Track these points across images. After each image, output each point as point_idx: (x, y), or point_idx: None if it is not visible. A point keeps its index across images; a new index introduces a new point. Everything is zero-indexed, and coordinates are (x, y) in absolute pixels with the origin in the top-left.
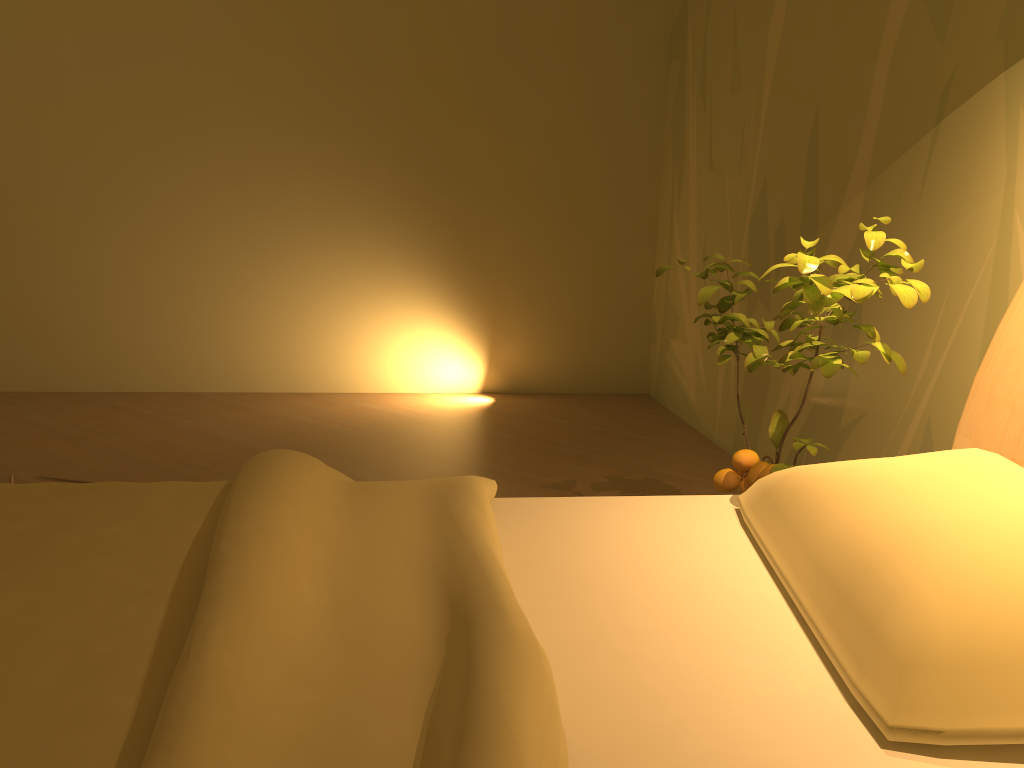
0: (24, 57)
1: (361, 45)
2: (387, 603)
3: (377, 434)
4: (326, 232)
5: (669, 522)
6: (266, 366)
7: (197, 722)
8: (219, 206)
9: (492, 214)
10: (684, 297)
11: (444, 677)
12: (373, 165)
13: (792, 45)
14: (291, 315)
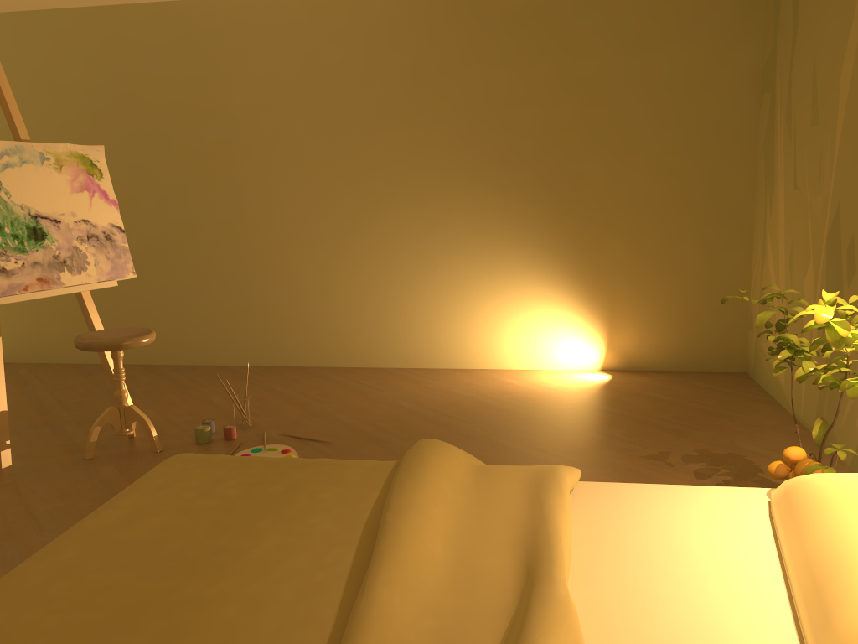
0: (273, 135)
1: (504, 105)
2: (488, 562)
3: (514, 406)
4: (478, 247)
5: (710, 510)
6: (434, 348)
7: (366, 633)
8: (401, 231)
9: (609, 228)
10: None
11: (514, 619)
12: (514, 195)
13: None
14: (453, 310)
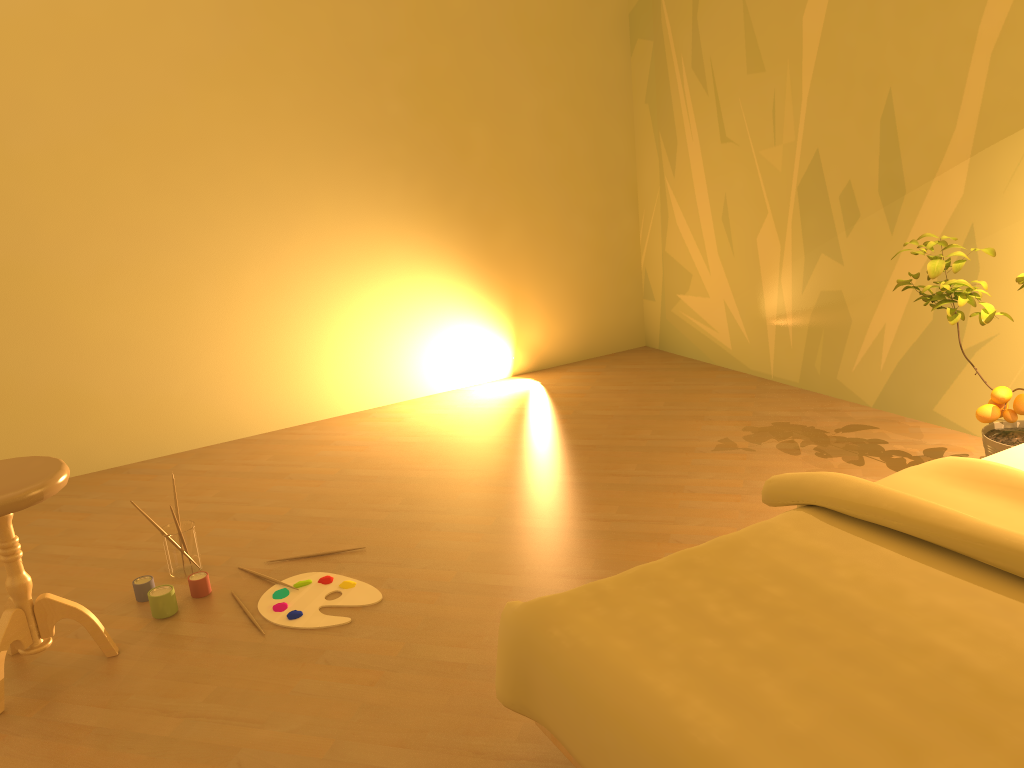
0: (1, 106)
1: (362, 53)
2: None
3: (498, 438)
4: (353, 248)
5: None
6: (313, 395)
7: None
8: (244, 240)
9: (501, 205)
10: (697, 256)
11: None
12: (389, 174)
13: (842, 35)
14: (331, 338)
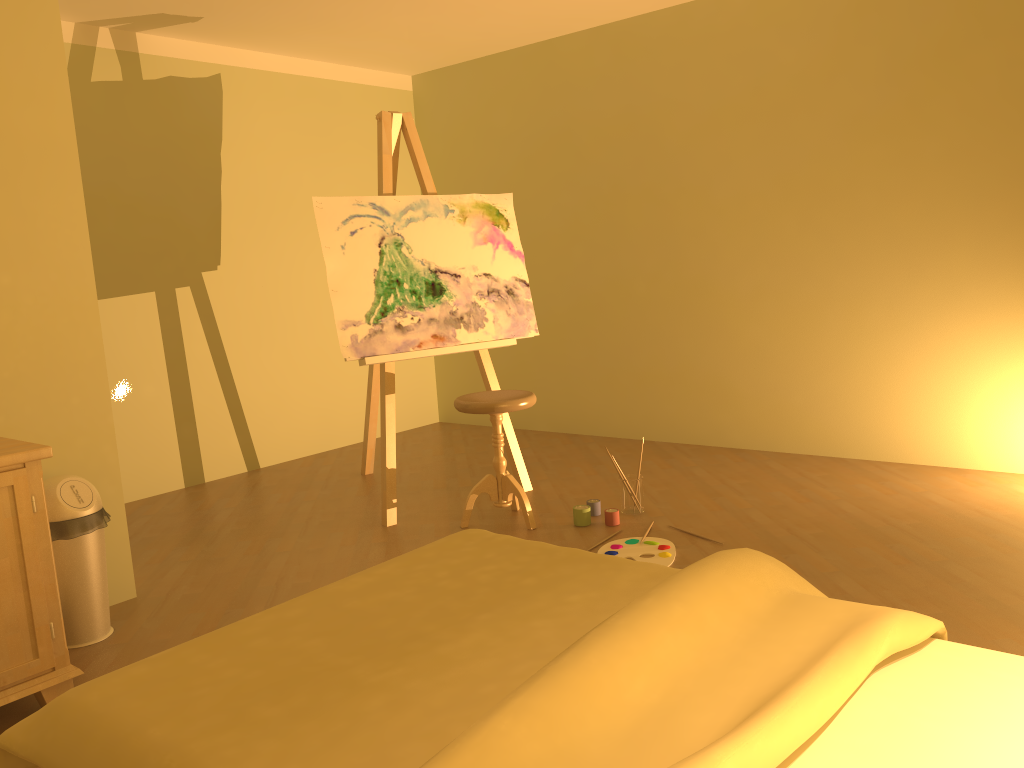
0: (712, 166)
1: None
2: (696, 718)
3: (1010, 527)
4: (986, 298)
5: None
6: (917, 437)
7: (446, 760)
8: (872, 278)
9: None
10: None
11: None
12: None
13: None
14: (945, 386)
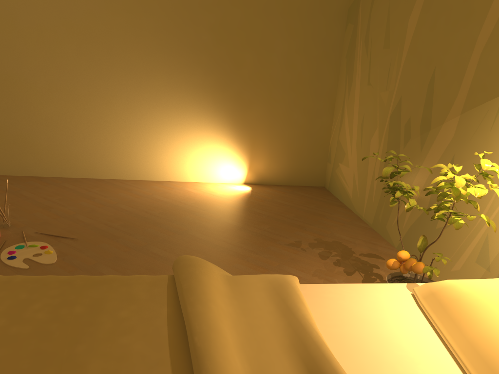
0: (18, 4)
1: (193, 7)
2: (276, 370)
3: (199, 209)
4: (171, 101)
5: (383, 303)
6: (138, 167)
7: None
8: (117, 86)
9: (254, 96)
10: (348, 144)
11: None
12: (196, 69)
13: (422, 32)
14: (152, 142)
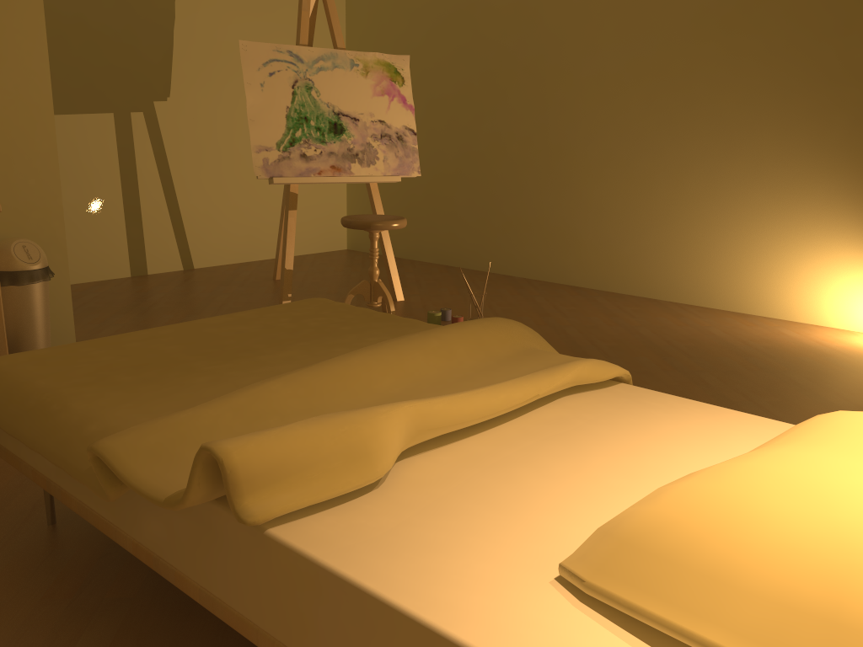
0: (580, 49)
1: (840, 5)
2: None
3: (762, 354)
4: (782, 176)
5: (728, 434)
6: (715, 287)
7: (226, 399)
8: (696, 154)
9: None
10: None
11: None
12: (836, 115)
13: None
14: (741, 246)
